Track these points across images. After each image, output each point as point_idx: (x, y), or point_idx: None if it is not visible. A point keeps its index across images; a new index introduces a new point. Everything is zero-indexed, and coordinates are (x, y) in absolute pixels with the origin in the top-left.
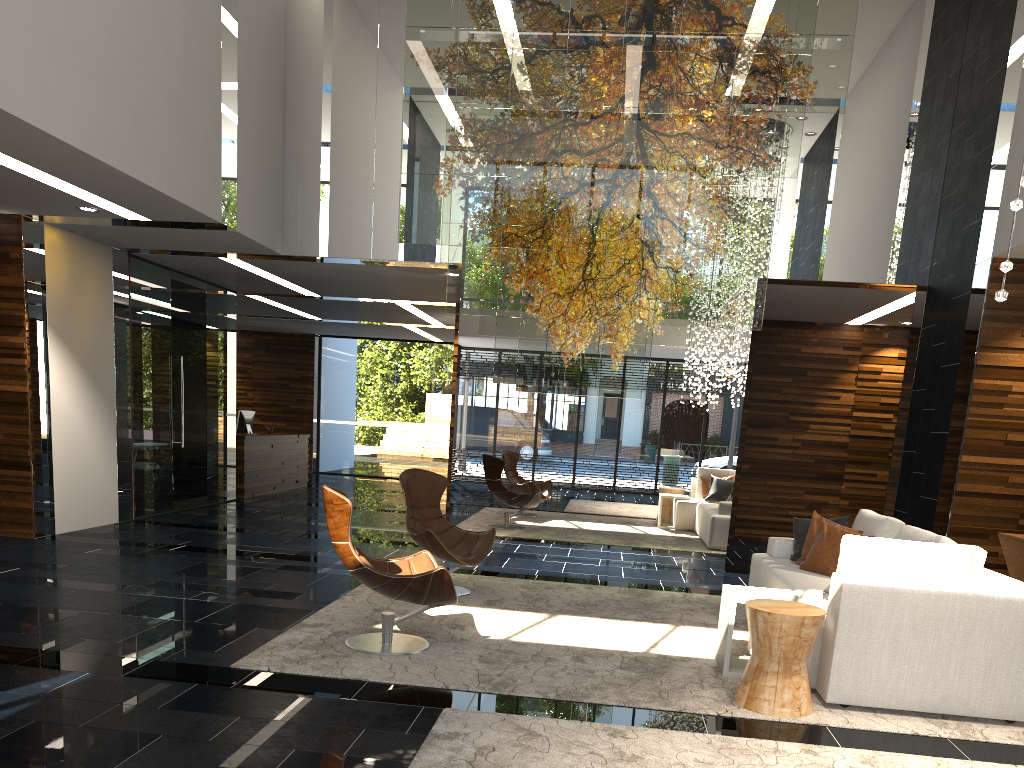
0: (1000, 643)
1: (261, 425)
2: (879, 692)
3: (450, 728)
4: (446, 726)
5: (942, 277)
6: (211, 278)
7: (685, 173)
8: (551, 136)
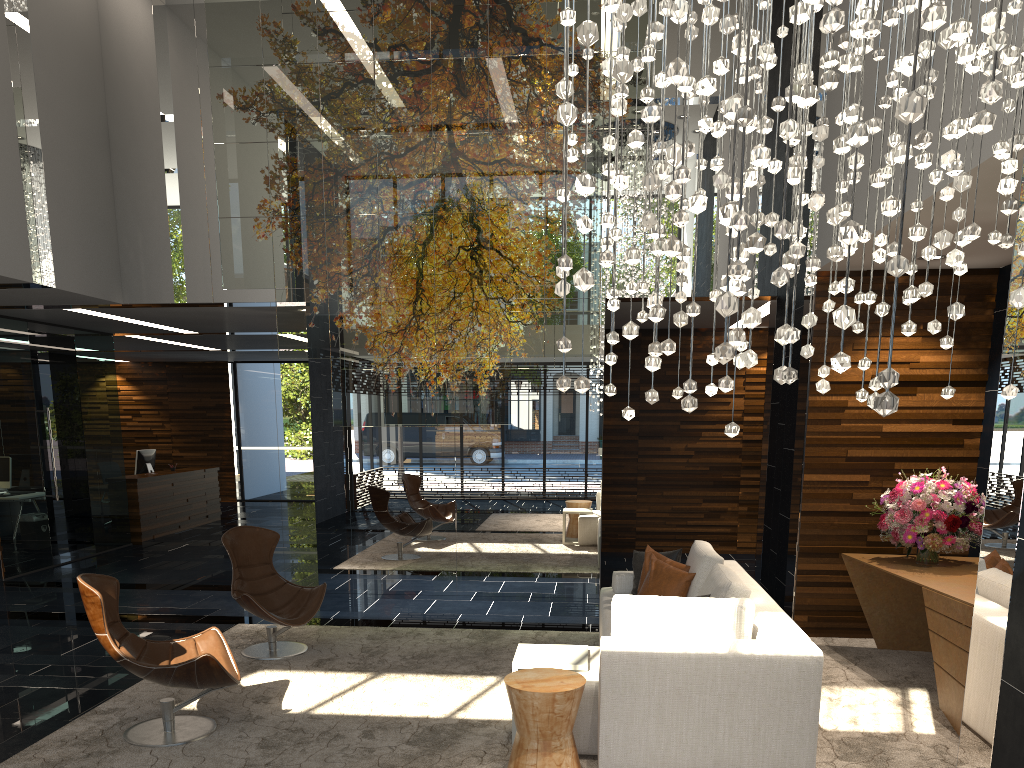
0: (766, 703)
1: (181, 456)
2: (650, 760)
3: None
4: None
5: (785, 288)
6: (76, 324)
7: (507, 201)
8: (367, 171)
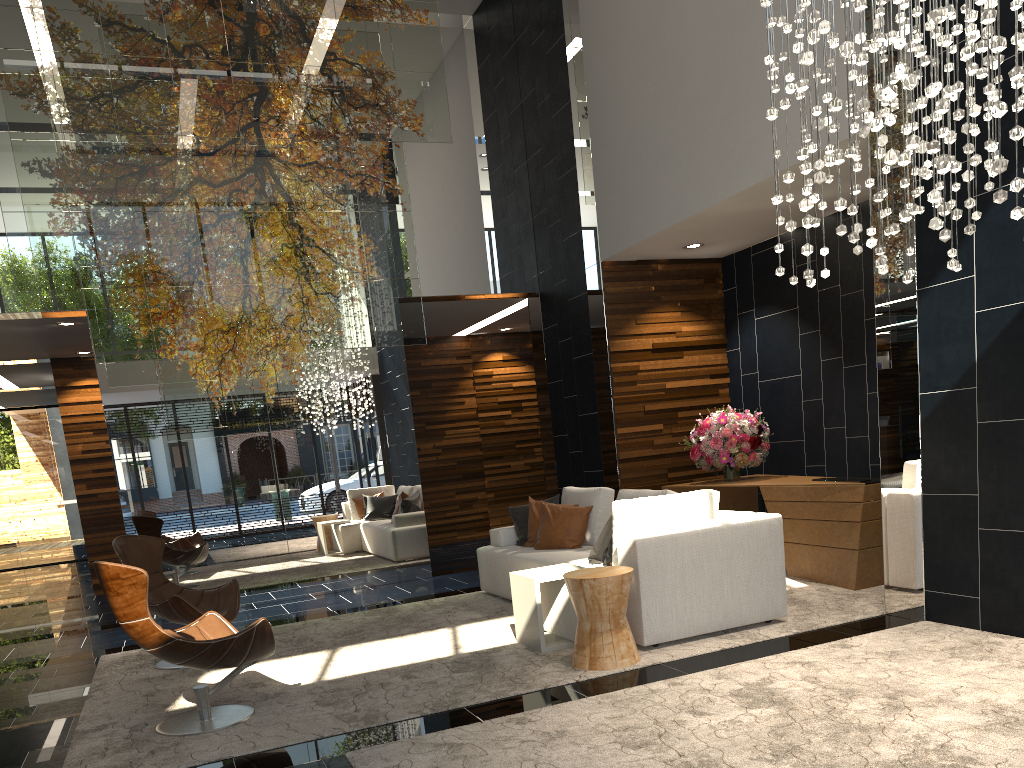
0: (752, 560)
1: None
2: (681, 625)
3: (376, 766)
4: (370, 766)
5: (553, 283)
6: None
7: (323, 201)
8: (176, 167)
